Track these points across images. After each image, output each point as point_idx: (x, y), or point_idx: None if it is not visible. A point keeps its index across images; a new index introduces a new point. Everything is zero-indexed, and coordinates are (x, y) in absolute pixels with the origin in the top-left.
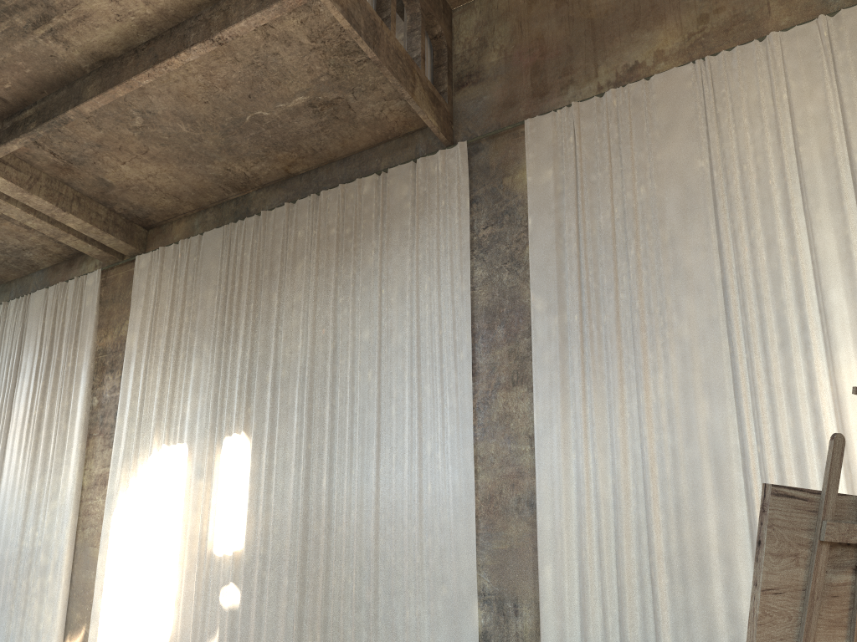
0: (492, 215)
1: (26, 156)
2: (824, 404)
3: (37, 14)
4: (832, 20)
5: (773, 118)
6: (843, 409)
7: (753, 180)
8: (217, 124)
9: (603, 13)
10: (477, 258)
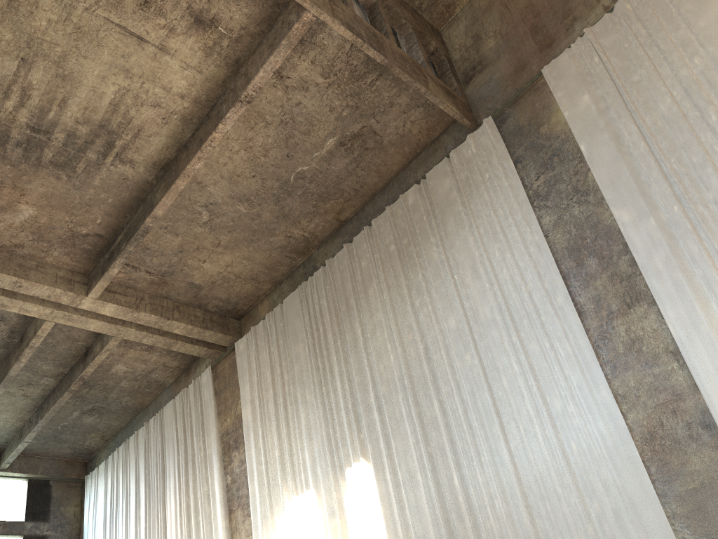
0: (540, 164)
1: (129, 282)
2: None
3: (103, 143)
4: None
5: None
6: None
7: None
8: (268, 195)
9: None
10: (539, 208)
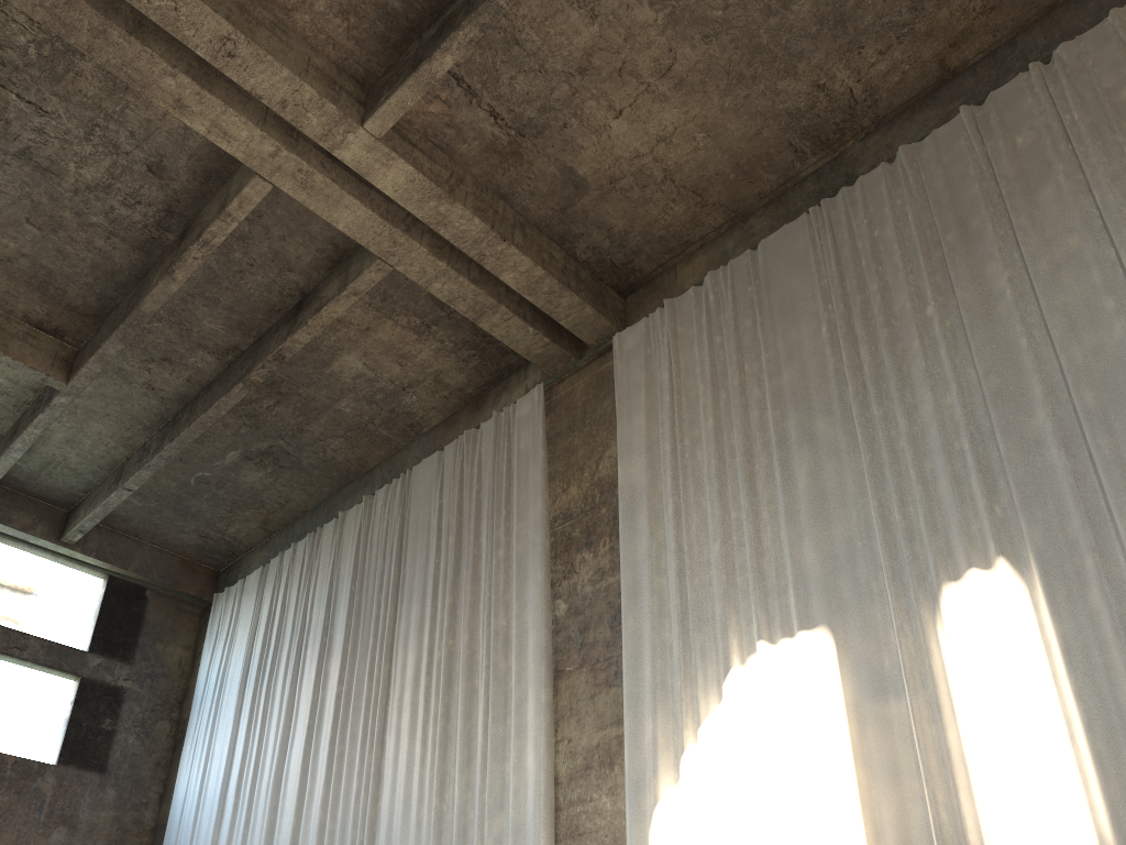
0: None
1: (445, 134)
2: None
3: None
4: None
5: None
6: None
7: None
8: None
9: None
10: None
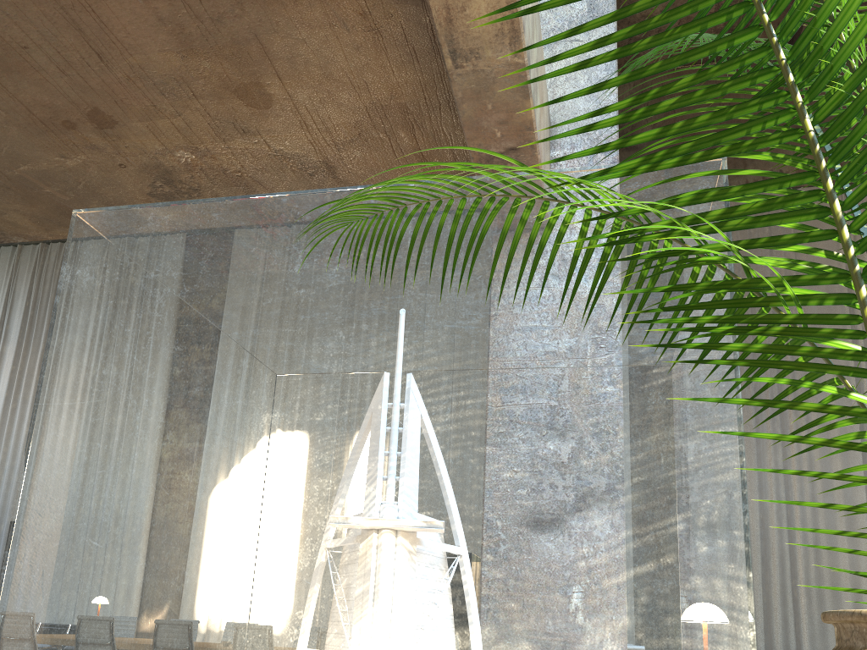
0: None
1: None
2: None
3: None
4: None
5: None
6: None
7: None
8: None
9: None
10: None
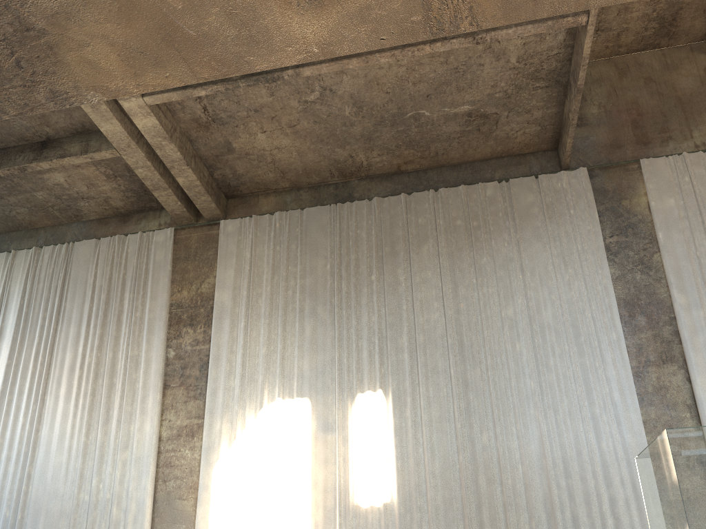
0: (616, 227)
1: (175, 106)
2: None
3: None
4: None
5: None
6: None
7: None
8: (378, 114)
9: (688, 94)
10: (607, 259)
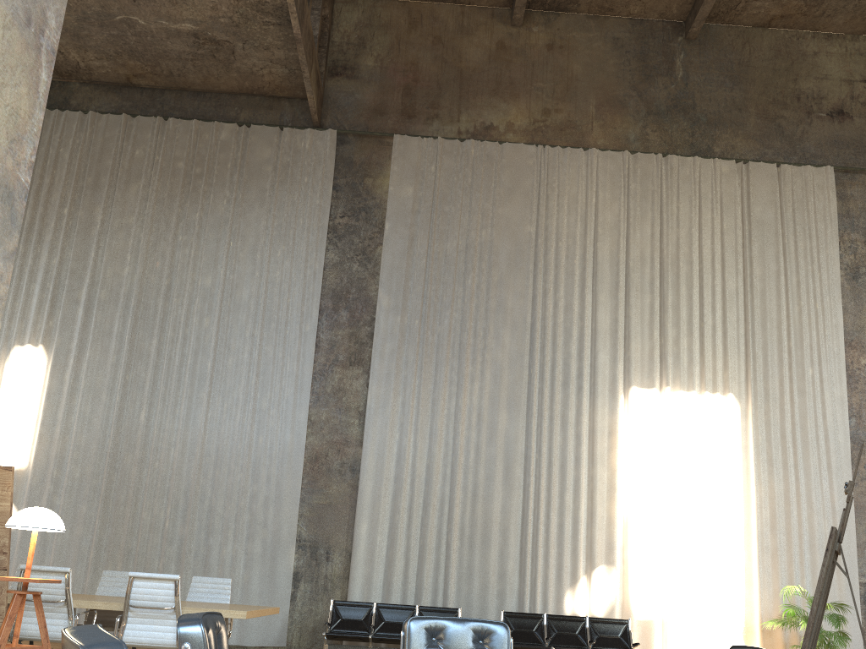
0: (350, 207)
1: None
2: (584, 432)
3: None
4: (631, 157)
5: (584, 213)
6: (595, 438)
7: (563, 255)
8: (78, 8)
9: (472, 69)
10: (330, 242)
